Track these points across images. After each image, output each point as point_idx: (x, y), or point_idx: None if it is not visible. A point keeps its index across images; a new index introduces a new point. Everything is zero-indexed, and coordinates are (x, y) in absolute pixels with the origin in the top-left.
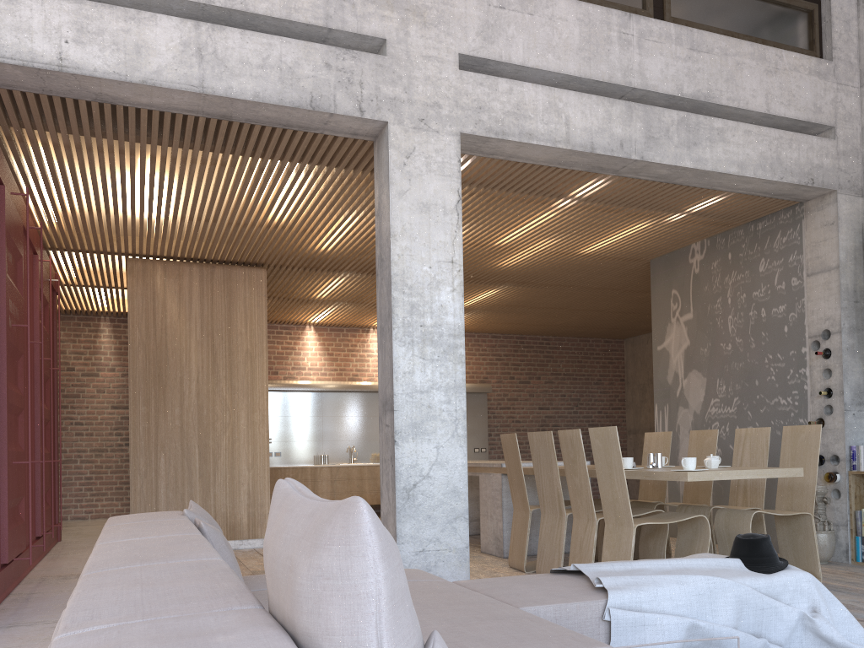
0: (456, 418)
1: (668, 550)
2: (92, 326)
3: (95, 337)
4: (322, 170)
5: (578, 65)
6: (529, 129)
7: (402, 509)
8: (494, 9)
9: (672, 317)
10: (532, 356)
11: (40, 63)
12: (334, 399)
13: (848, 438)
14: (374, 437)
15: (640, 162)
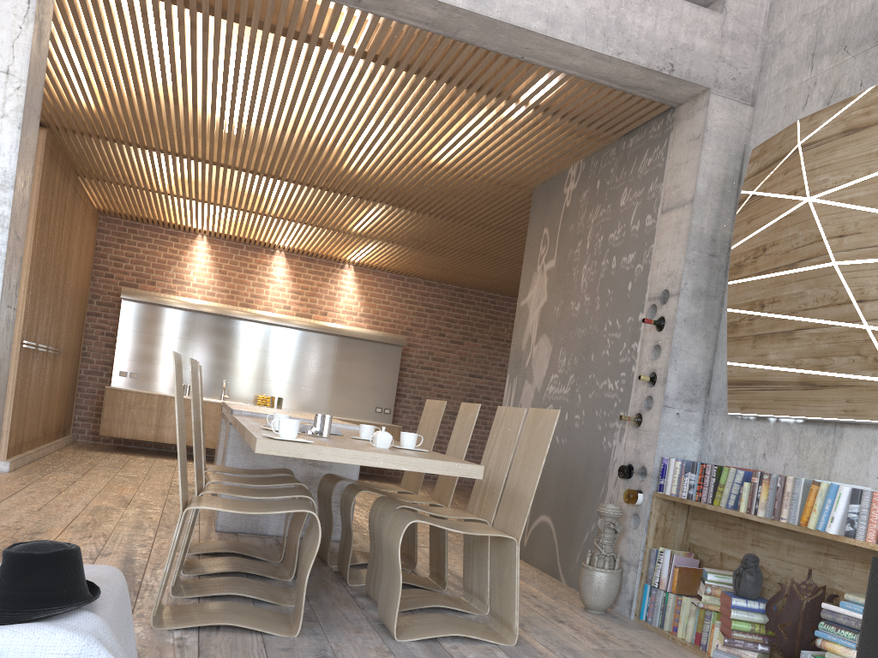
0: None
1: (414, 558)
2: None
3: None
4: None
5: None
6: None
7: None
8: None
9: (539, 264)
10: (472, 314)
11: None
12: (212, 323)
13: (662, 446)
14: (254, 375)
15: None
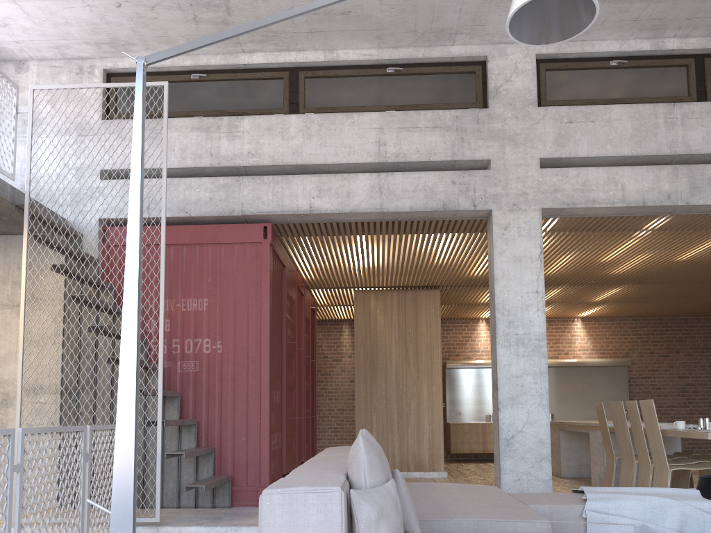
0: (541, 393)
1: None
2: (338, 328)
3: (340, 335)
4: (460, 235)
5: (631, 148)
6: (592, 198)
7: (503, 451)
8: (564, 124)
9: None
10: (671, 334)
11: (301, 211)
12: None
13: None
14: None
15: (687, 206)
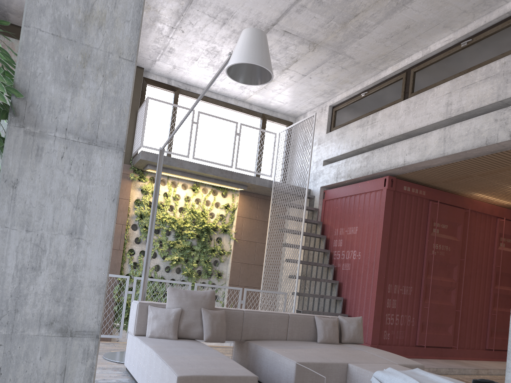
0: None
1: None
2: None
3: None
4: None
5: None
6: None
7: (510, 352)
8: None
9: None
10: None
11: (399, 165)
12: None
13: None
14: None
15: None
